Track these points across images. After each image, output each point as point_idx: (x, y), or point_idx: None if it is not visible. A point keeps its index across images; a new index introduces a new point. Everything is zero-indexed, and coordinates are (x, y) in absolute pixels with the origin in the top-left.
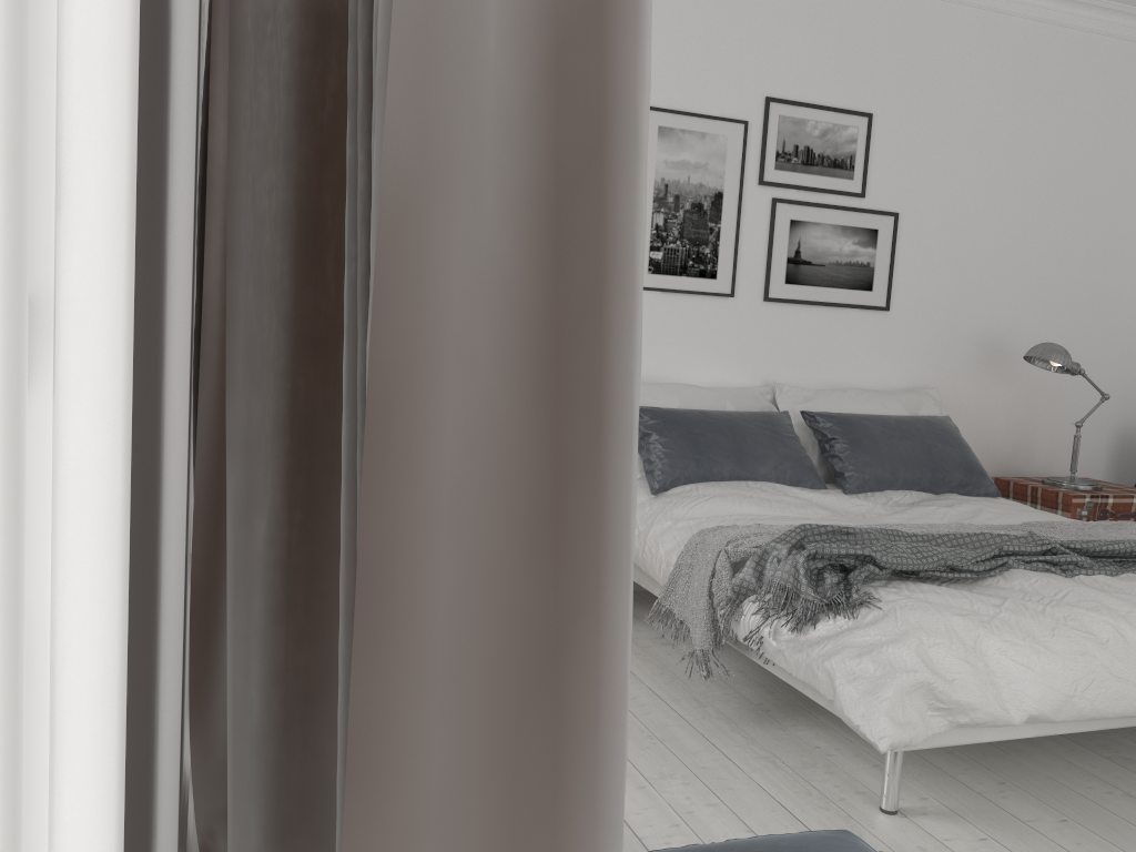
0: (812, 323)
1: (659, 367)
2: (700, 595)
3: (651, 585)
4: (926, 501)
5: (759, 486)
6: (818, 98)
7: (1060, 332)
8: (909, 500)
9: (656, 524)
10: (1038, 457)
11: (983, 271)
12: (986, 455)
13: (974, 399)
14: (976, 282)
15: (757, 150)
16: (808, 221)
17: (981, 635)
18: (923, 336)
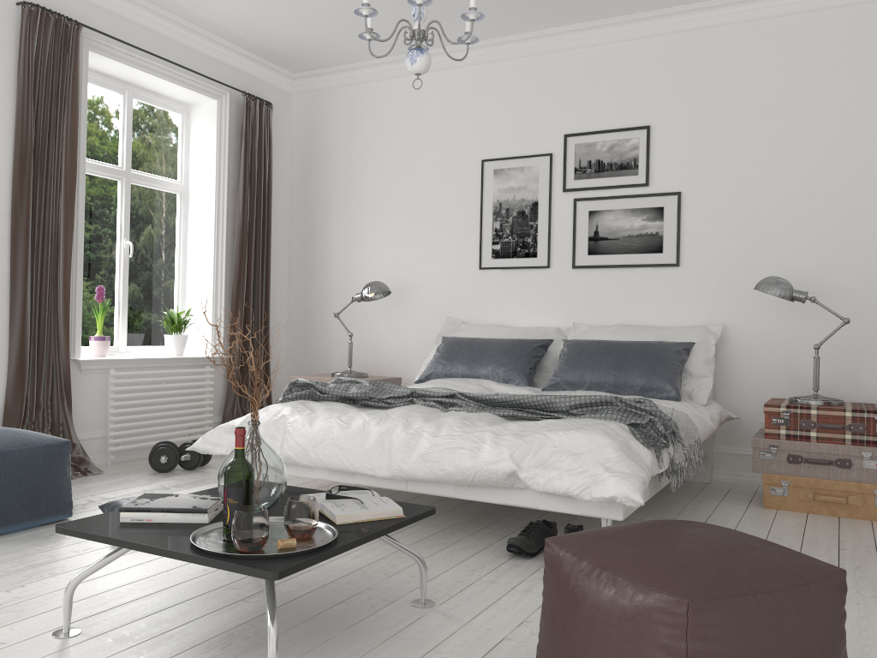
0: (613, 280)
1: (502, 317)
2: None
3: None
4: None
5: (472, 380)
6: (604, 125)
7: None
8: None
9: None
10: (869, 387)
11: (776, 225)
12: (800, 383)
13: (779, 334)
14: (769, 235)
15: (560, 170)
16: (602, 210)
17: (286, 415)
18: (717, 283)
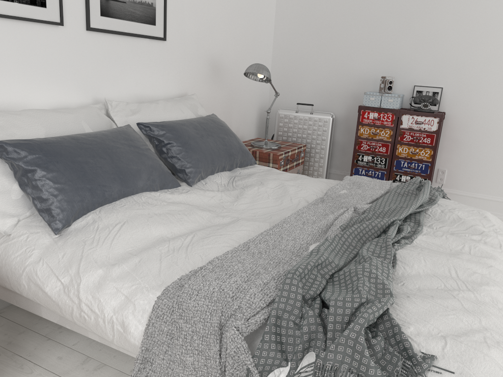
0: (122, 49)
1: (6, 93)
2: (202, 373)
3: (82, 328)
4: (240, 181)
5: (144, 200)
6: None
7: (240, 55)
8: (225, 181)
9: (84, 275)
10: (233, 128)
11: (209, 15)
12: None
13: (208, 99)
14: (206, 22)
15: None
16: None
17: None
18: (183, 59)
